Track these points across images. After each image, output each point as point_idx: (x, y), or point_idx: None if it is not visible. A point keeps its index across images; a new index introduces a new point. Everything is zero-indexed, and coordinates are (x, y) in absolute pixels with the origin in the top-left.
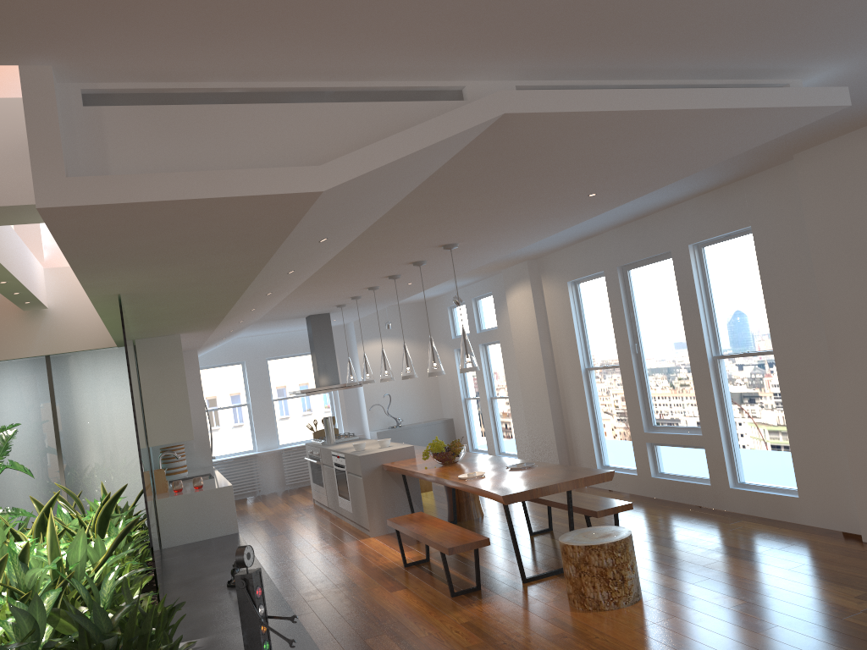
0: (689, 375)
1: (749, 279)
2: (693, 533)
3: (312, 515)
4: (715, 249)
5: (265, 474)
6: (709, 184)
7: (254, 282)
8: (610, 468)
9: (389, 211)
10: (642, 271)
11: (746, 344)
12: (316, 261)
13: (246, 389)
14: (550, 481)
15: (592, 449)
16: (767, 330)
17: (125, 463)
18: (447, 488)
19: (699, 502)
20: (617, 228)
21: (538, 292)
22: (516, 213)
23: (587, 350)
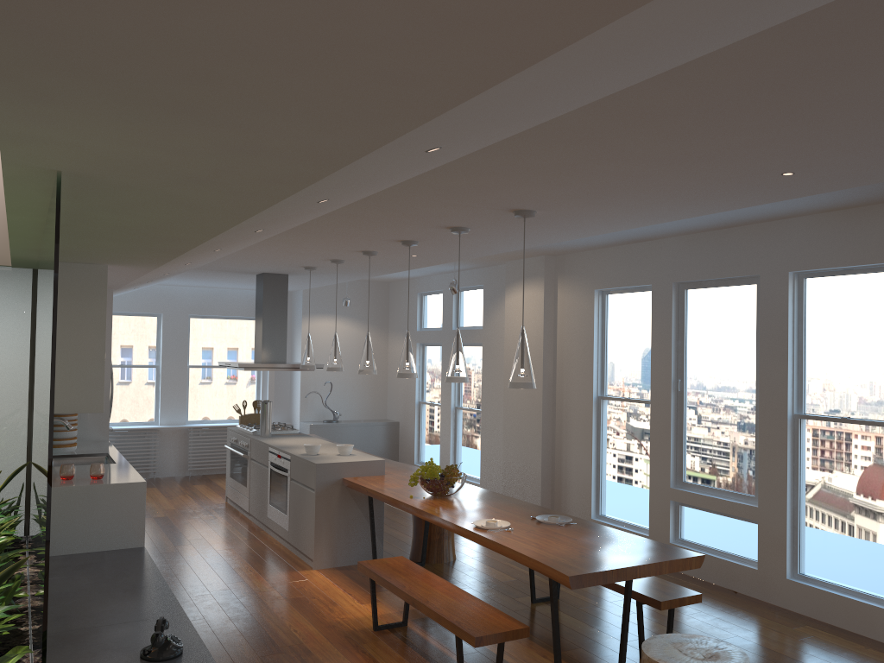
0: (751, 430)
1: (869, 328)
2: (753, 636)
3: (227, 519)
4: (823, 283)
5: (164, 453)
6: (854, 200)
7: (283, 201)
8: (608, 520)
9: (530, 129)
10: (706, 293)
11: (845, 408)
12: (355, 195)
13: (158, 348)
14: (622, 558)
15: (588, 493)
16: (883, 395)
17: None
18: (417, 519)
19: (735, 586)
20: (683, 236)
21: (550, 295)
22: (663, 181)
23: (603, 375)
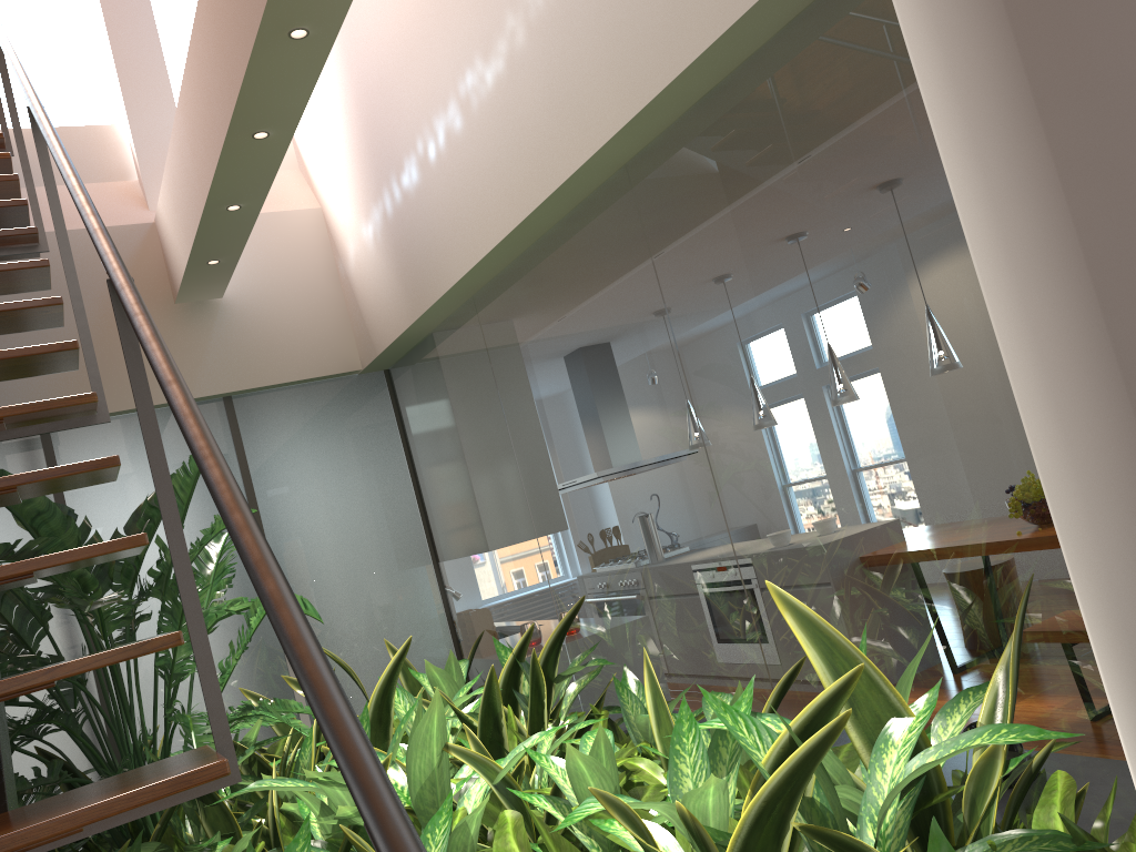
0: None
1: None
2: None
3: None
4: None
5: None
6: None
7: None
8: None
9: None
10: None
11: None
12: None
13: None
14: None
15: None
16: None
17: (402, 605)
18: None
19: None
20: None
21: None
22: None
23: None
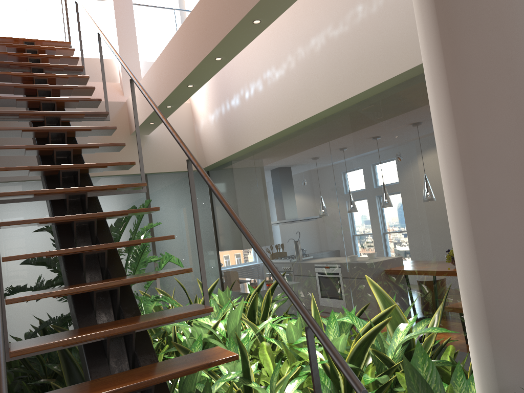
0: None
1: None
2: None
3: None
4: None
5: None
6: None
7: None
8: None
9: None
10: None
11: None
12: None
13: None
14: None
15: None
16: None
17: None
18: None
19: None
20: None
21: None
22: None
23: None
